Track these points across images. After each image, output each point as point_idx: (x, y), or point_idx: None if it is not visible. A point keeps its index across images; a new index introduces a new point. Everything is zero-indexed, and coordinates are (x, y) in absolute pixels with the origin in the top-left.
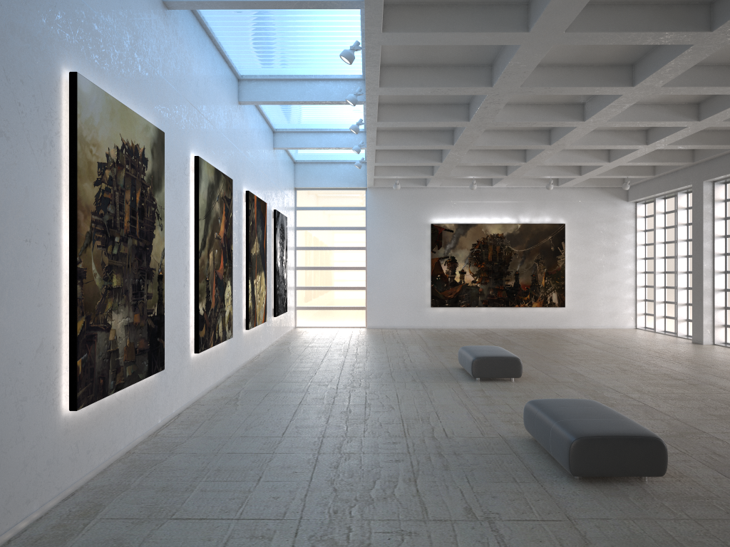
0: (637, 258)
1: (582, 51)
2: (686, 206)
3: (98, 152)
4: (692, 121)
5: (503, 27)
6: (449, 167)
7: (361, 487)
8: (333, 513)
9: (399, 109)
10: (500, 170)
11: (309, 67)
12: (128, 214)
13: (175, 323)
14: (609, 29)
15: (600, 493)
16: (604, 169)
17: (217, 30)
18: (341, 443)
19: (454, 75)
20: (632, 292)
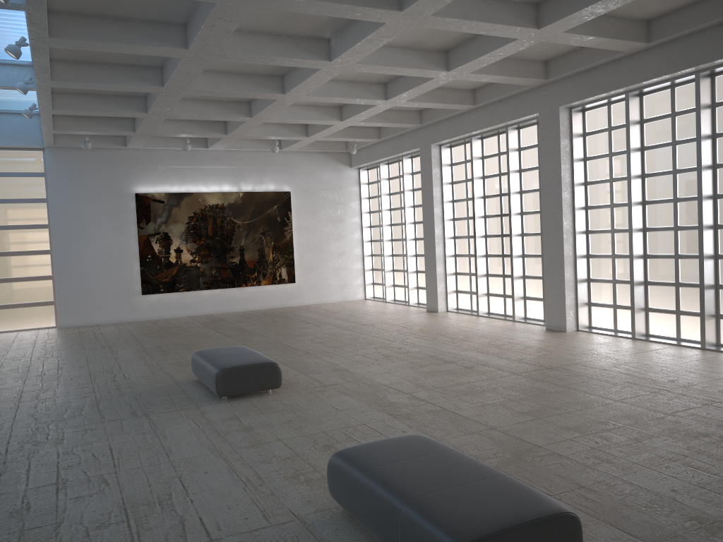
0: (363, 226)
1: None
2: (411, 172)
3: None
4: (442, 71)
5: None
6: (157, 120)
7: None
8: None
9: (83, 22)
10: (218, 128)
11: None
12: None
13: None
14: None
15: None
16: (334, 129)
17: None
18: None
19: None
20: (360, 262)
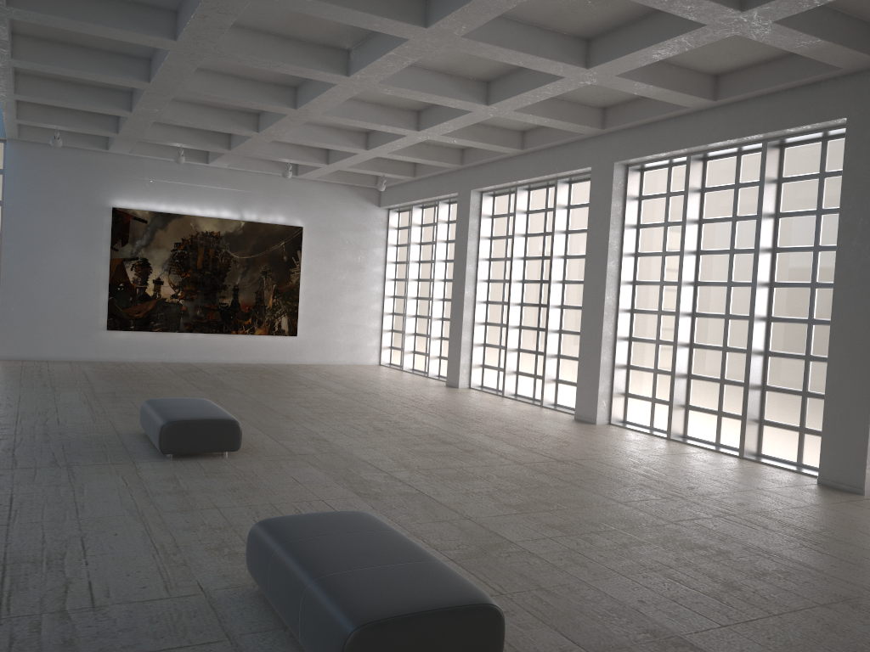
0: (387, 278)
1: None
2: (447, 220)
3: None
4: (480, 104)
5: None
6: (144, 122)
7: None
8: None
9: None
10: (220, 141)
11: None
12: None
13: None
14: None
15: None
16: (359, 159)
17: None
18: None
19: None
20: (378, 320)
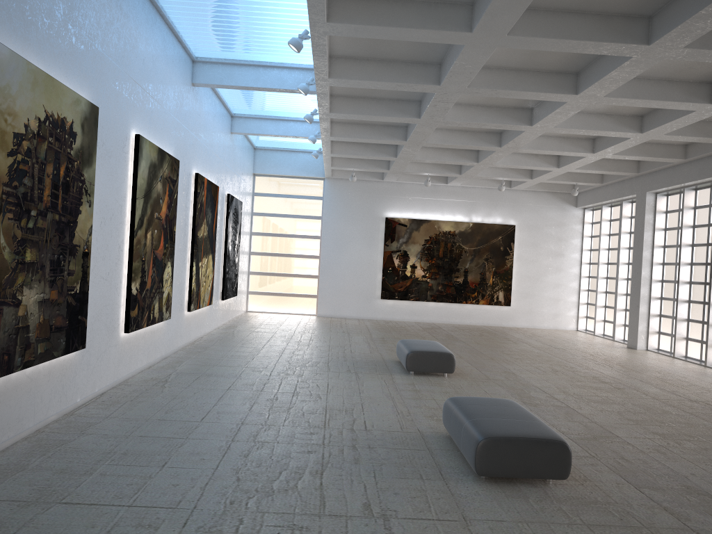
0: (582, 262)
1: (528, 56)
2: (630, 215)
3: (15, 122)
4: (635, 133)
5: (447, 26)
6: (404, 162)
7: (265, 478)
8: (229, 504)
9: (352, 101)
10: (454, 169)
11: (263, 53)
12: (49, 187)
13: (103, 302)
14: (550, 35)
15: (502, 494)
16: (553, 174)
17: (168, 9)
18: (258, 431)
19: (403, 71)
20: (576, 295)
